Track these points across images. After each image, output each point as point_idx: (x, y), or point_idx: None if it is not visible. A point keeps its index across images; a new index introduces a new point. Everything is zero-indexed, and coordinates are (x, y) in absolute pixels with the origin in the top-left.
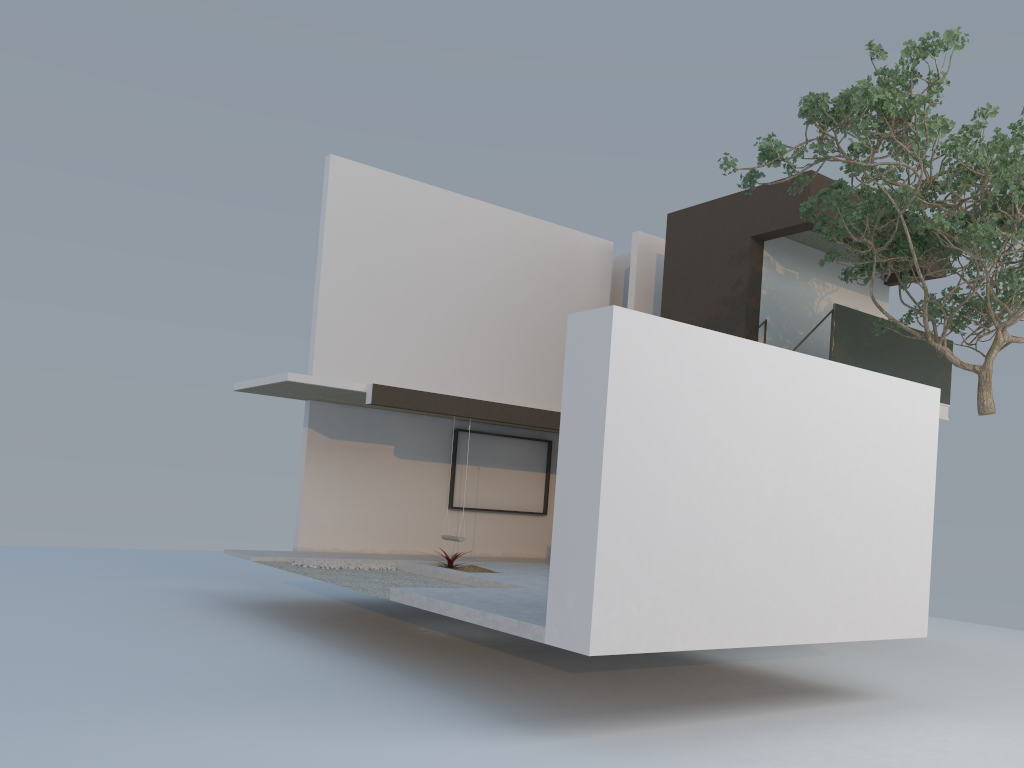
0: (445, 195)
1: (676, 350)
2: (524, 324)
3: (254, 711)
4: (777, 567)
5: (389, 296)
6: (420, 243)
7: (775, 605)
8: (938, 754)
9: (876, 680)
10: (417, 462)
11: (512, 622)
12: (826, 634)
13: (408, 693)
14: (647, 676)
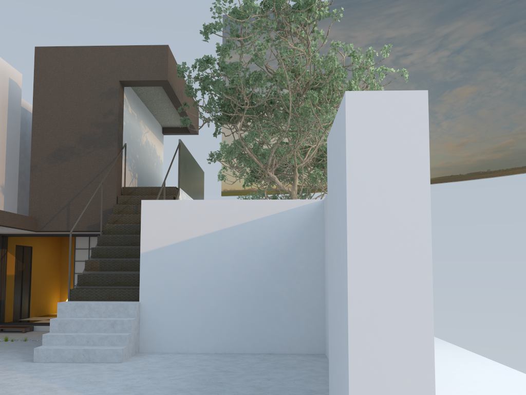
0: None
1: None
2: None
3: None
4: None
5: None
6: None
7: None
8: None
9: None
10: None
11: None
12: None
13: None
14: None
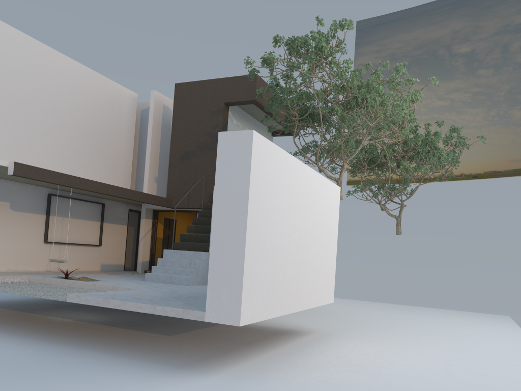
0: (44, 47)
1: (272, 158)
2: (90, 134)
3: (12, 386)
4: (297, 272)
5: (7, 106)
6: (28, 75)
7: (296, 292)
8: (366, 356)
9: (300, 324)
10: (25, 213)
11: (178, 310)
12: (309, 304)
13: (98, 359)
14: (208, 333)
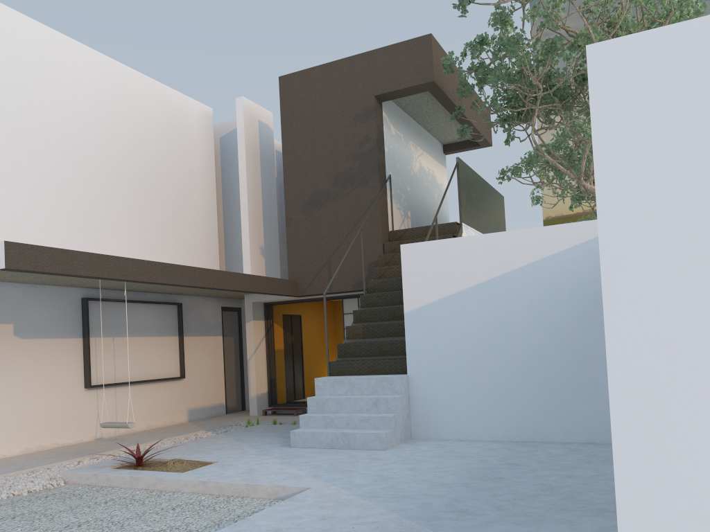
0: (42, 30)
1: None
2: (142, 184)
3: None
4: None
5: None
6: (18, 81)
7: None
8: None
9: None
10: (44, 340)
11: None
12: None
13: None
14: None
